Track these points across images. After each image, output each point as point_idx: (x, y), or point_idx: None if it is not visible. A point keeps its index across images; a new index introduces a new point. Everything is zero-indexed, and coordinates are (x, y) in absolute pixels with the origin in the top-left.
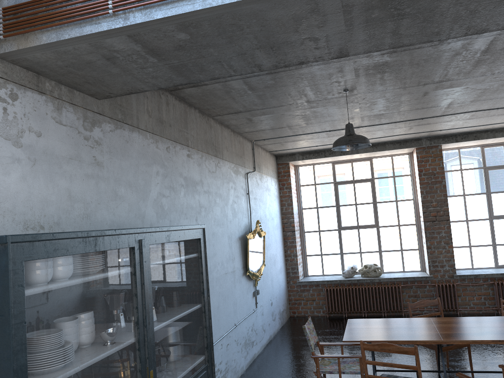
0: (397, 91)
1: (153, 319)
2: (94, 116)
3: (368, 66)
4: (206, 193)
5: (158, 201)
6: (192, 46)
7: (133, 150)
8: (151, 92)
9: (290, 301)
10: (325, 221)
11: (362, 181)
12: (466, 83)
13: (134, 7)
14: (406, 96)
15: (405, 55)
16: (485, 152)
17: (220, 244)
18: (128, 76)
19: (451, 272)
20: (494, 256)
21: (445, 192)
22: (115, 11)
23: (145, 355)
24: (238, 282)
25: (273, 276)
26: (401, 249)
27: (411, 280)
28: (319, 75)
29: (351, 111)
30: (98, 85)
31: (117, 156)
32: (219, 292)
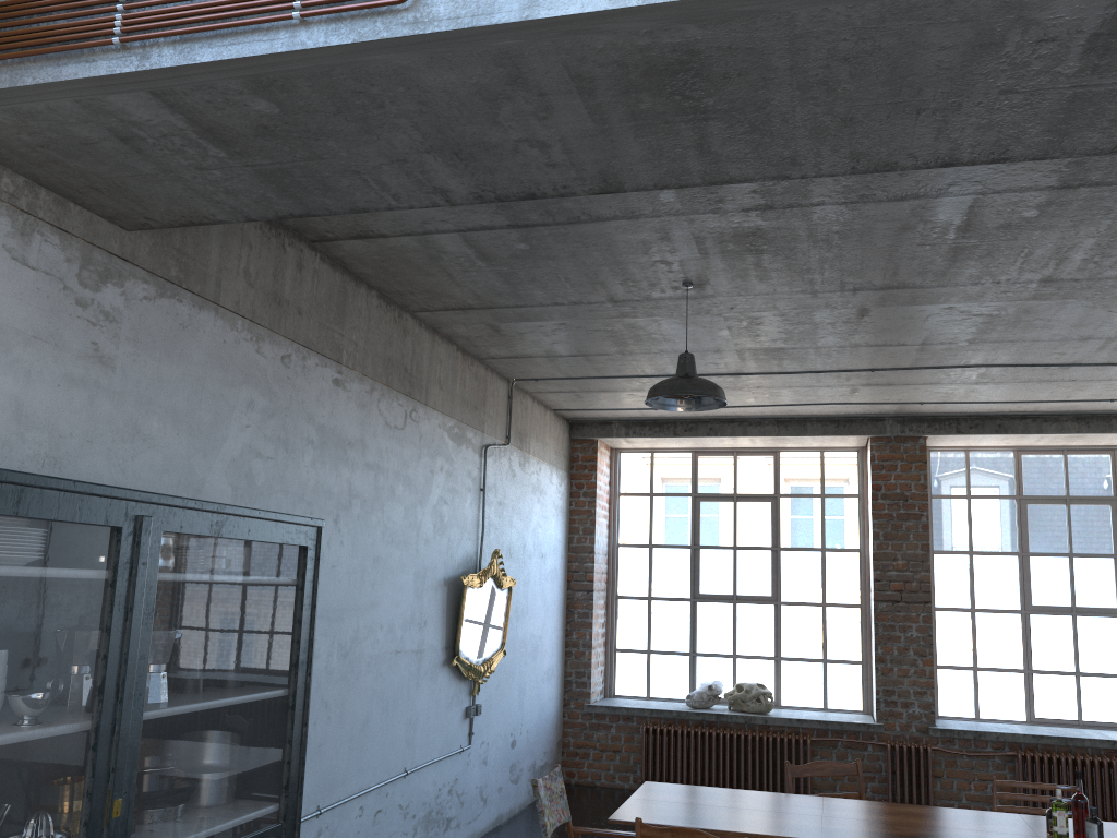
0: (800, 298)
1: (148, 691)
2: (110, 263)
3: (722, 234)
4: (372, 470)
5: (242, 464)
6: (291, 131)
7: (196, 347)
8: (263, 237)
9: (565, 747)
10: (664, 578)
11: (754, 499)
12: (946, 298)
13: (160, 36)
14: (823, 313)
15: (795, 218)
16: (1023, 465)
17: (392, 586)
18: (176, 182)
19: (925, 721)
20: (1026, 697)
21: (926, 541)
22: (124, 40)
23: (110, 763)
24: (428, 678)
25: (526, 683)
26: (824, 658)
27: (834, 728)
28: (622, 241)
29: (712, 335)
30: (118, 197)
31: (154, 352)
32: (374, 690)
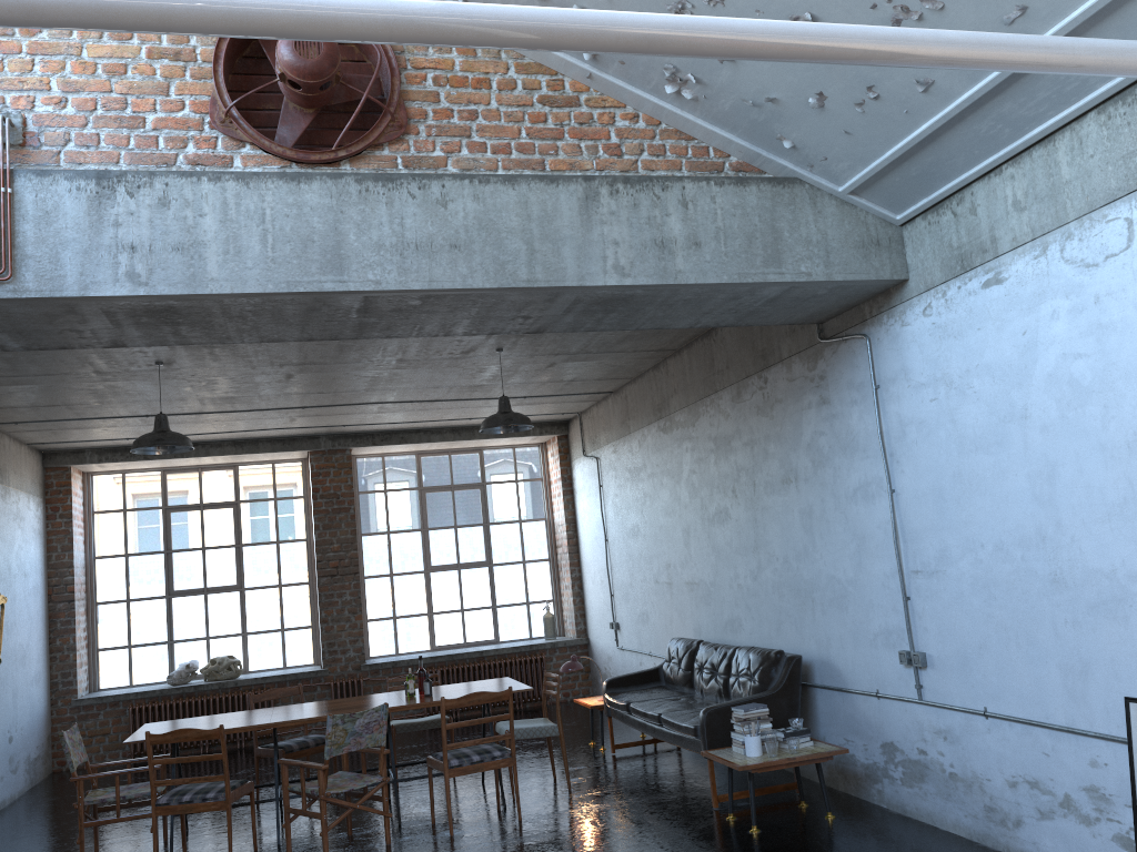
0: (244, 369)
1: None
2: None
3: None
4: None
5: None
6: None
7: None
8: None
9: (56, 741)
10: (141, 581)
11: (219, 507)
12: (343, 369)
13: None
14: (261, 377)
15: None
16: (423, 464)
17: None
18: None
19: (358, 661)
20: (430, 632)
21: (354, 527)
22: None
23: None
24: None
25: (19, 687)
26: (282, 627)
27: (291, 679)
28: None
29: (179, 390)
30: None
31: None
32: None
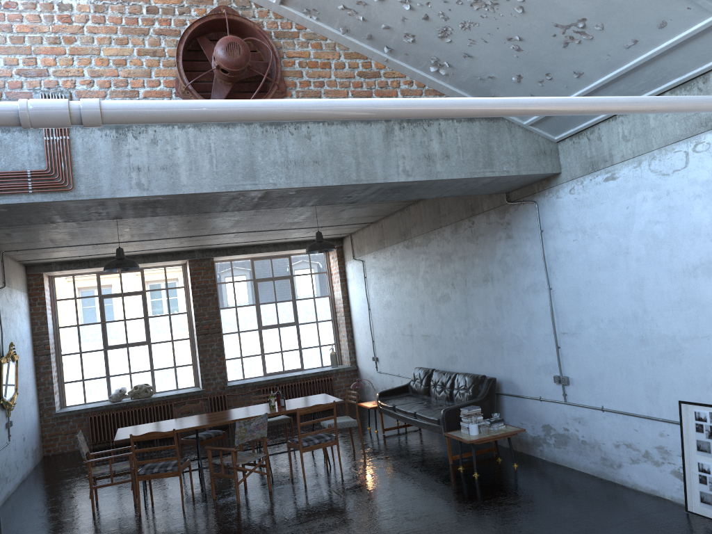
0: (164, 219)
1: None
2: None
3: None
4: None
5: None
6: (6, 213)
7: None
8: None
9: (44, 438)
10: (88, 341)
11: (133, 294)
12: (222, 216)
13: None
14: (172, 222)
15: None
16: (255, 265)
17: None
18: None
19: (223, 384)
20: (263, 365)
21: (217, 305)
22: None
23: None
24: None
25: (25, 408)
26: (175, 365)
27: (184, 396)
28: None
29: (121, 230)
30: None
31: None
32: None
